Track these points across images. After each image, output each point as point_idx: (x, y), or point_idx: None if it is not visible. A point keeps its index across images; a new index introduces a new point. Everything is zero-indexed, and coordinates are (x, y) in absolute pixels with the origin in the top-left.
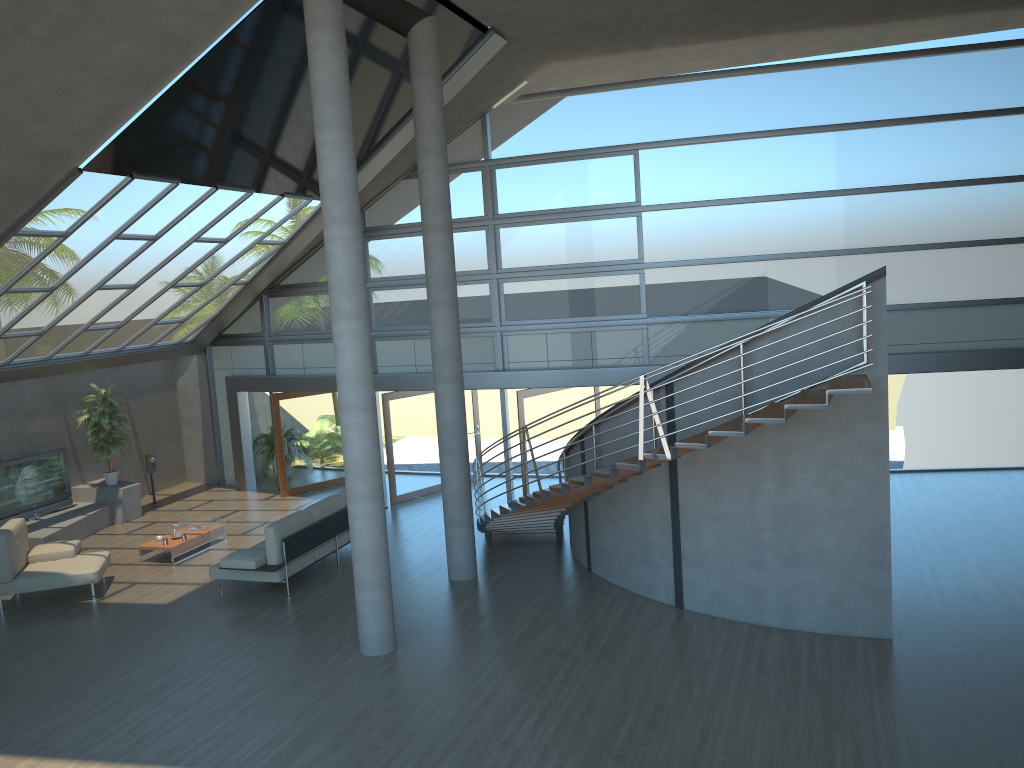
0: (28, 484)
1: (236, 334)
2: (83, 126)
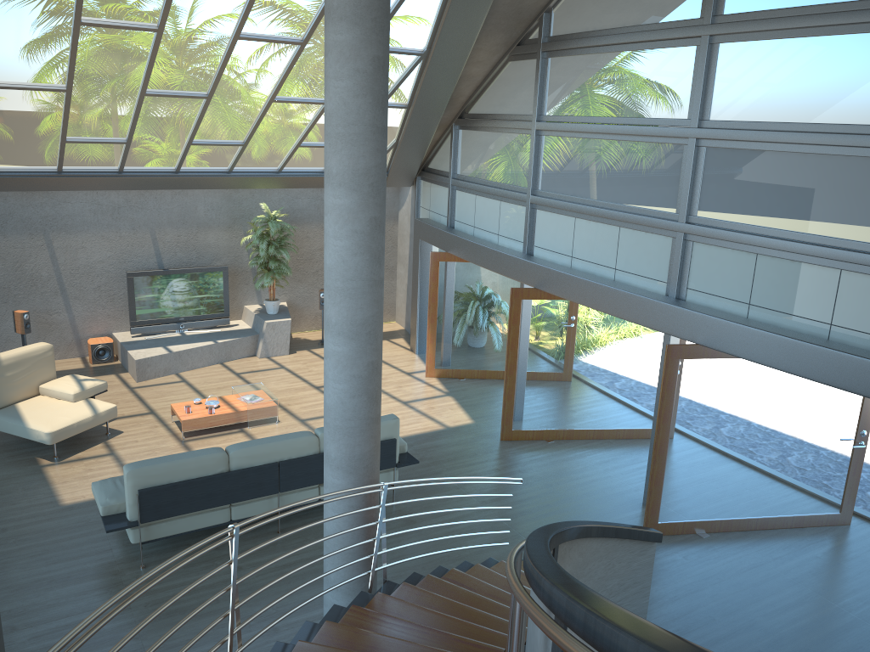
0: (177, 296)
1: (435, 170)
2: None
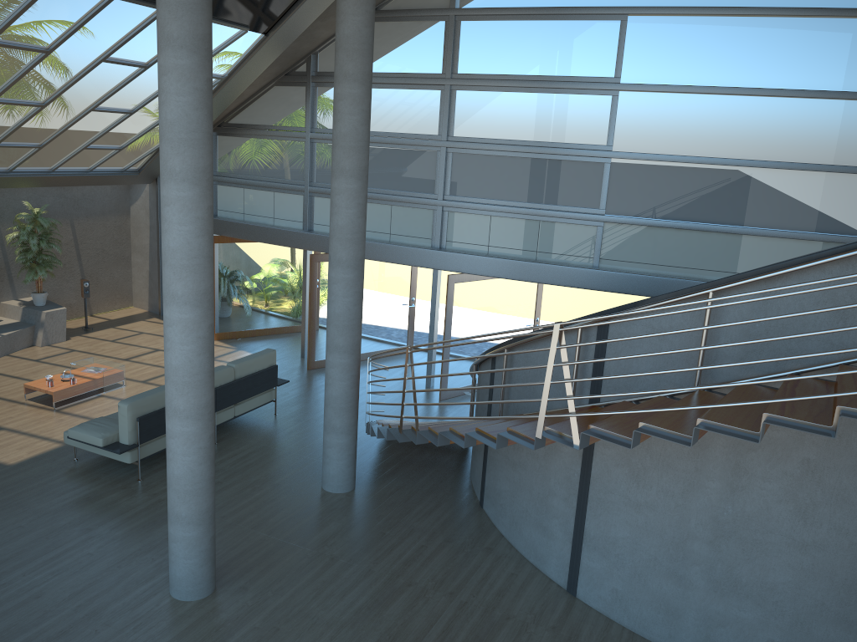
0: None
1: None
2: None
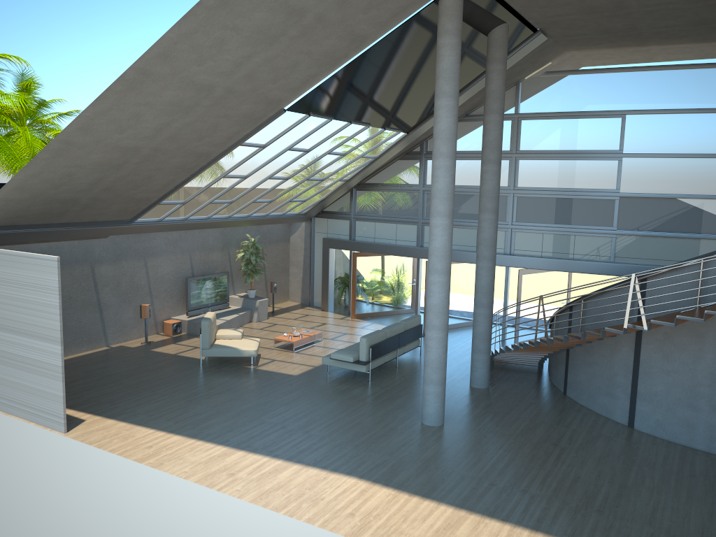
0: (207, 291)
1: (332, 211)
2: (294, 85)
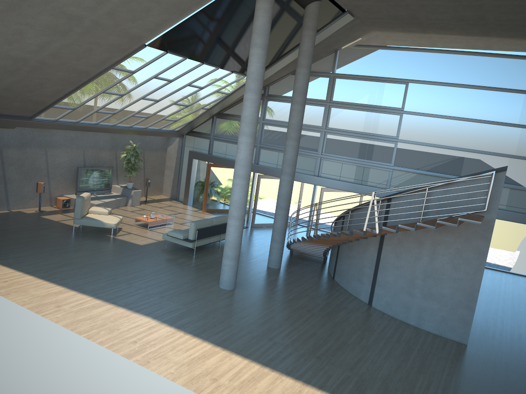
0: (94, 179)
1: (198, 132)
2: (150, 26)
